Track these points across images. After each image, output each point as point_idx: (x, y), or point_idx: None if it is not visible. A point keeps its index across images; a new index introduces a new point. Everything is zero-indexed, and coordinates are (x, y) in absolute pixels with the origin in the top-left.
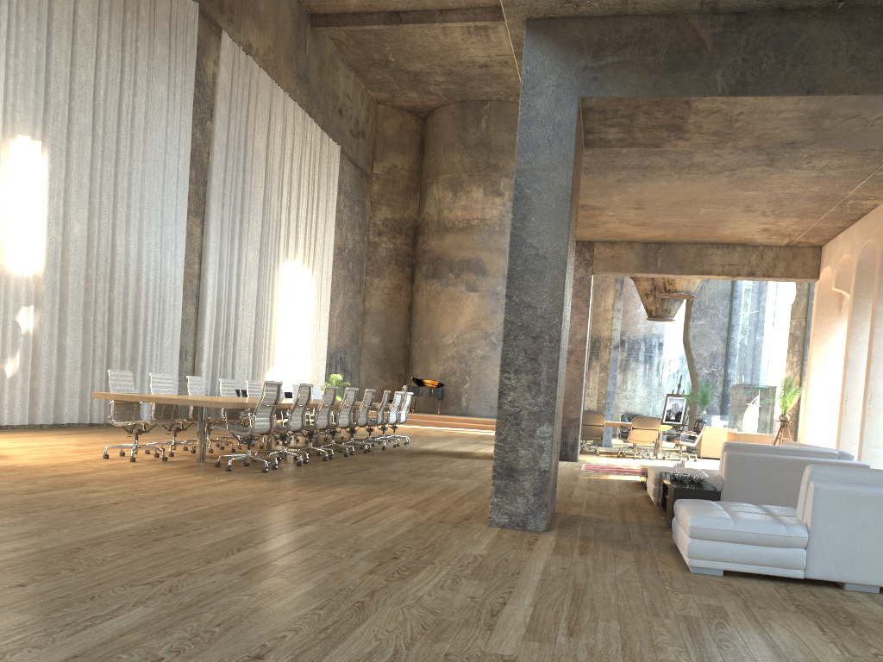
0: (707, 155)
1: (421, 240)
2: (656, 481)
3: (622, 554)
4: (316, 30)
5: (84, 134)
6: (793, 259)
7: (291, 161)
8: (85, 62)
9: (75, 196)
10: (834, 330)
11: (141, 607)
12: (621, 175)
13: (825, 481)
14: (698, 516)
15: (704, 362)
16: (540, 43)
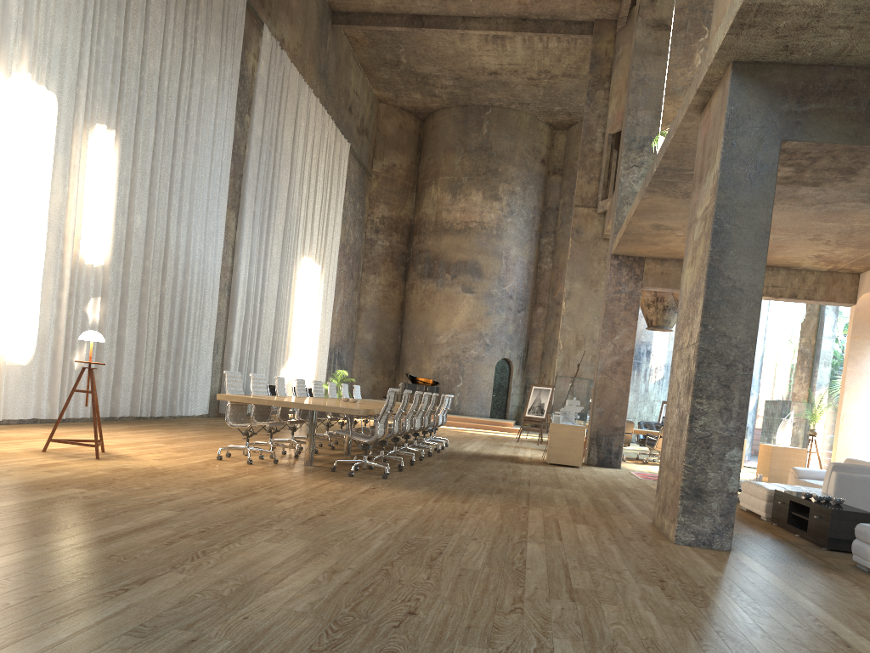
0: (813, 189)
1: (417, 239)
2: (769, 498)
3: (832, 577)
4: (336, 27)
5: (149, 123)
6: (833, 283)
7: (311, 157)
8: (153, 51)
9: (139, 186)
10: (867, 352)
11: (554, 638)
12: None
13: None
14: None
15: None
16: (745, 85)
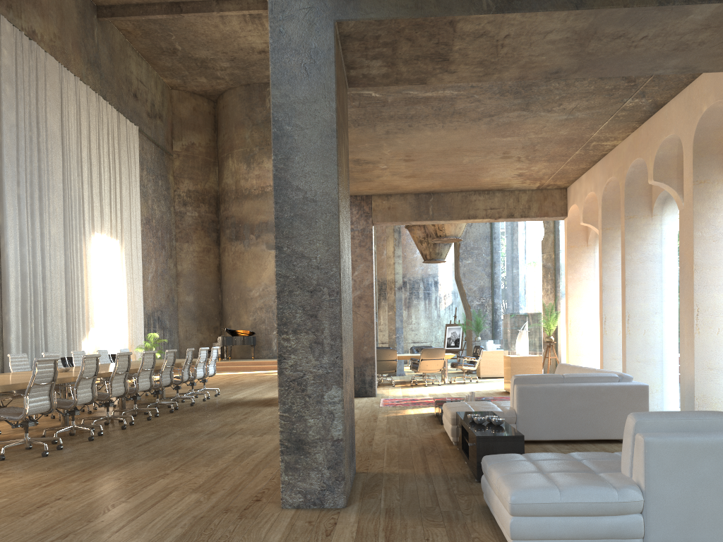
0: (468, 101)
1: (223, 207)
2: (453, 421)
3: (433, 535)
4: (102, 20)
5: None
6: (544, 200)
7: (89, 140)
8: None
9: None
10: (584, 260)
11: None
12: (389, 126)
13: (653, 431)
14: (518, 489)
15: (474, 295)
16: None
